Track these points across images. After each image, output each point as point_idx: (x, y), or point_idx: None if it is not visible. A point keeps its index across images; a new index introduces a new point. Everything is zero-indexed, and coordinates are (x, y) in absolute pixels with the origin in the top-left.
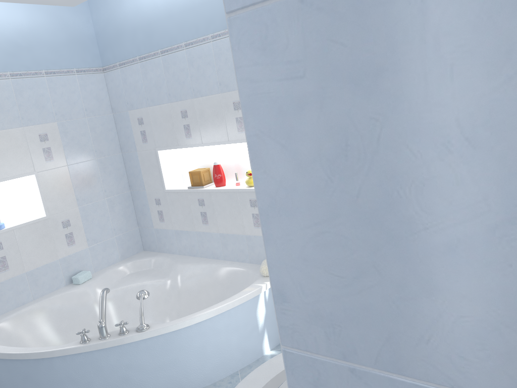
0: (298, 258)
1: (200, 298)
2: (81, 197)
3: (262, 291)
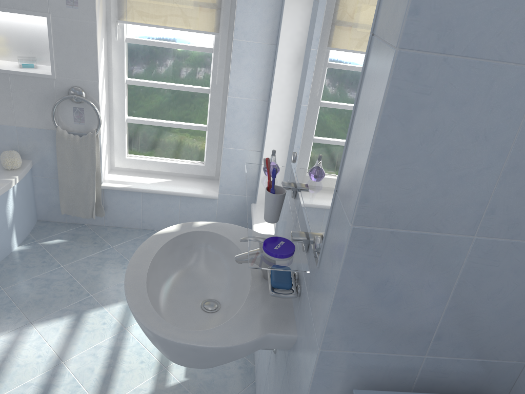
0: (385, 180)
1: None
2: None
3: (12, 186)
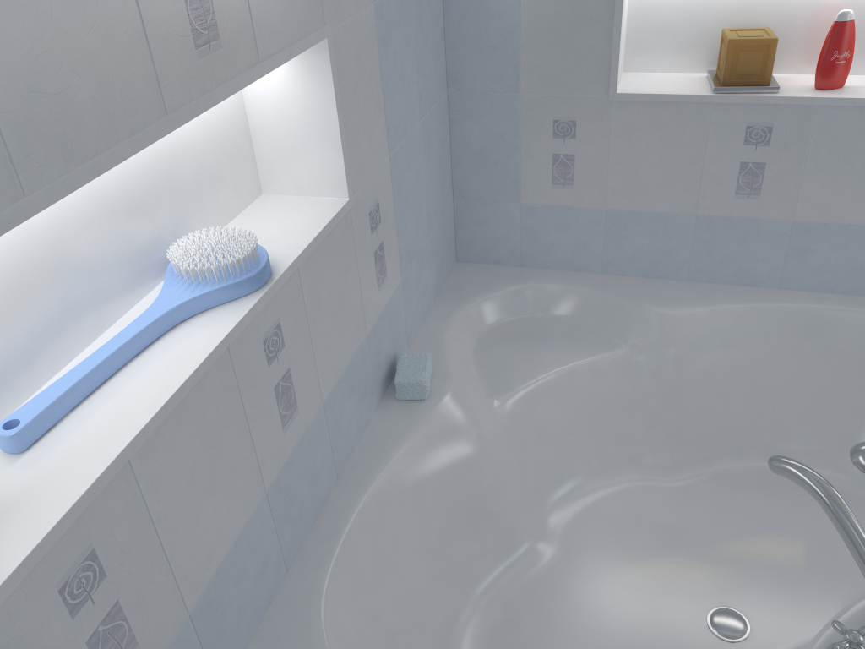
0: None
1: (729, 393)
2: (392, 121)
3: None
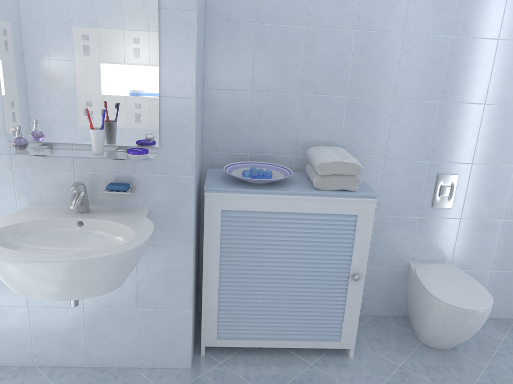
0: (197, 72)
1: None
2: None
3: None
